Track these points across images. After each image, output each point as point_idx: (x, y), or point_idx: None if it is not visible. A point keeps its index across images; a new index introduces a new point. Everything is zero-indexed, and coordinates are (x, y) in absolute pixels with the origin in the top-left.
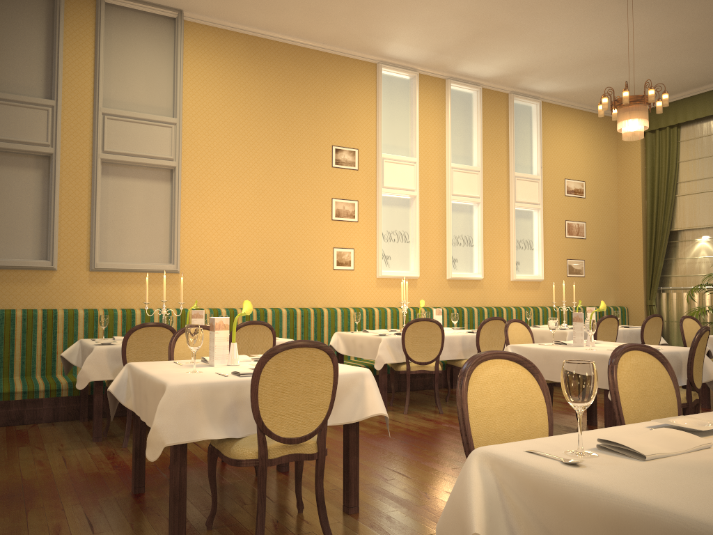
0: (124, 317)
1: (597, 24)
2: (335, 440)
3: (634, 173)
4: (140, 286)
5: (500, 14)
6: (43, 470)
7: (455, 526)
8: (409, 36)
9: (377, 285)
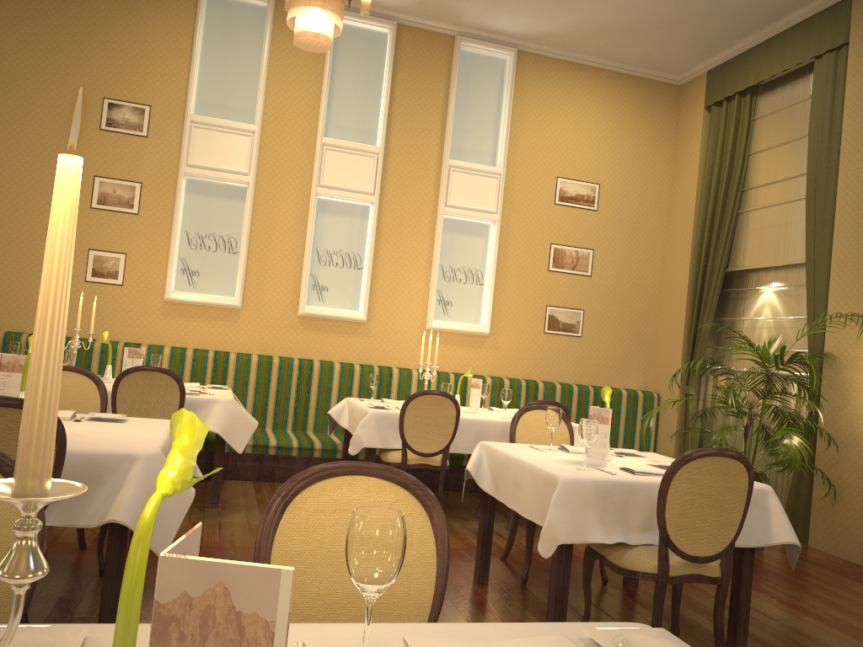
0: None
1: None
2: None
3: (690, 174)
4: None
5: None
6: None
7: None
8: None
9: (165, 312)
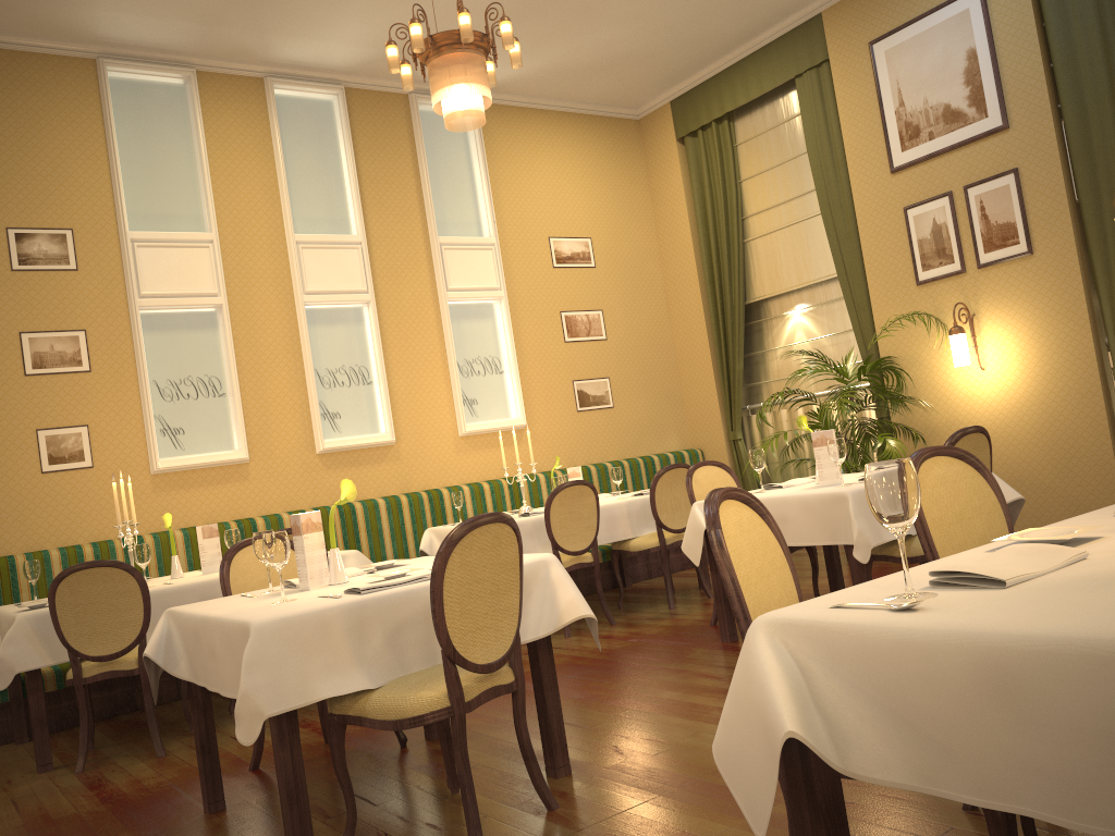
0: None
1: None
2: None
3: (678, 211)
4: None
5: None
6: None
7: None
8: None
9: (156, 488)
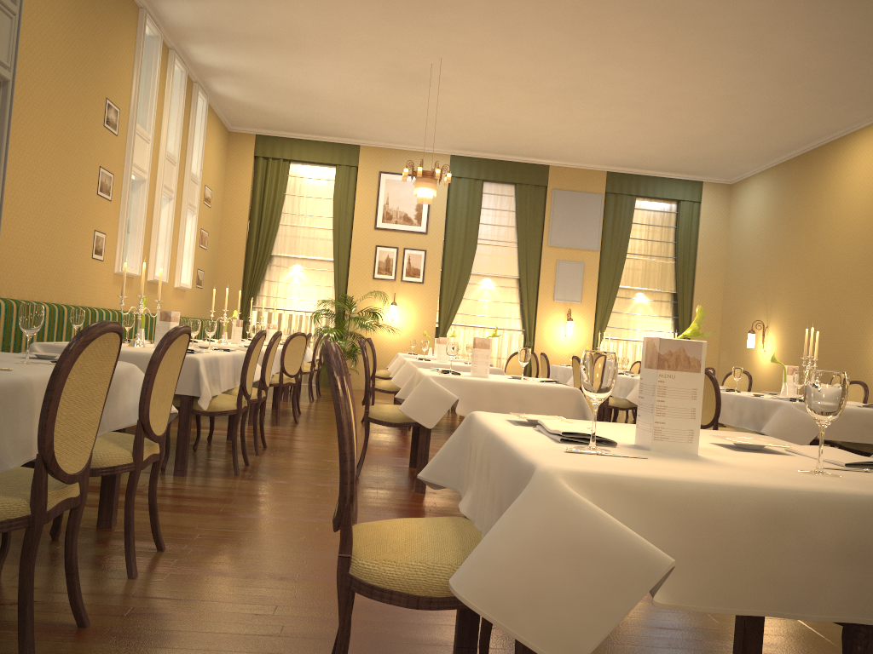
0: None
1: (348, 77)
2: None
3: (243, 192)
4: None
5: (312, 39)
6: (290, 498)
7: (798, 428)
8: (213, 8)
9: (113, 282)
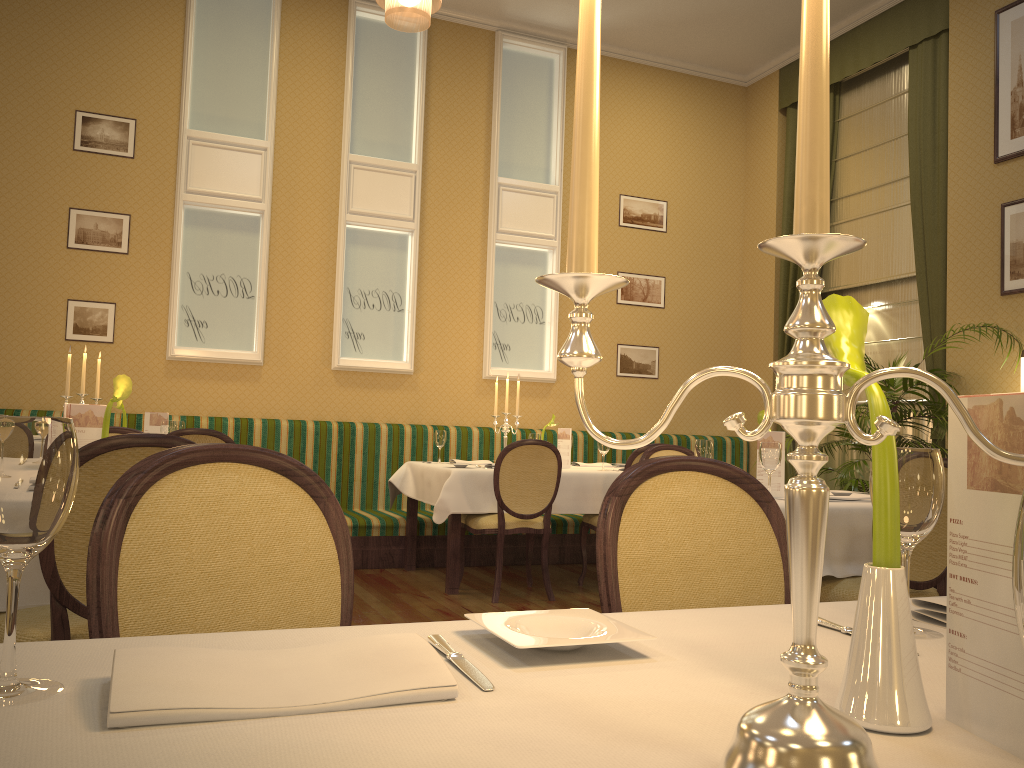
0: None
1: None
2: None
3: (767, 186)
4: None
5: None
6: None
7: None
8: None
9: (168, 373)
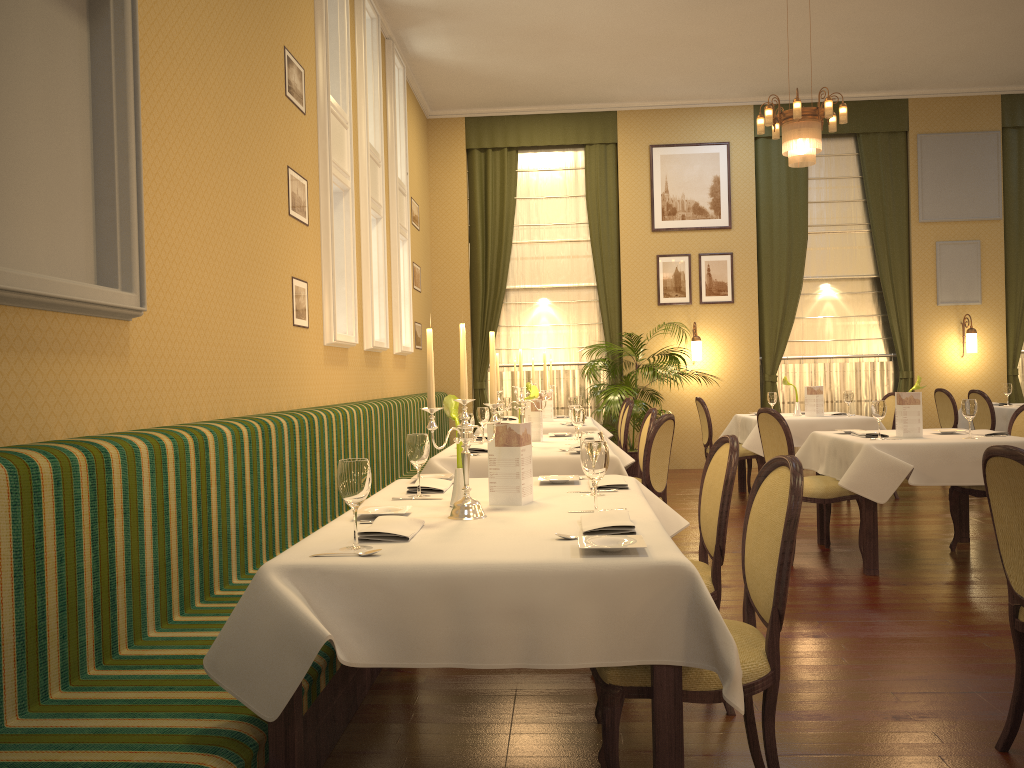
0: (91, 471)
1: None
2: (843, 651)
3: (457, 203)
4: (66, 362)
5: None
6: None
7: None
8: None
9: (324, 360)
